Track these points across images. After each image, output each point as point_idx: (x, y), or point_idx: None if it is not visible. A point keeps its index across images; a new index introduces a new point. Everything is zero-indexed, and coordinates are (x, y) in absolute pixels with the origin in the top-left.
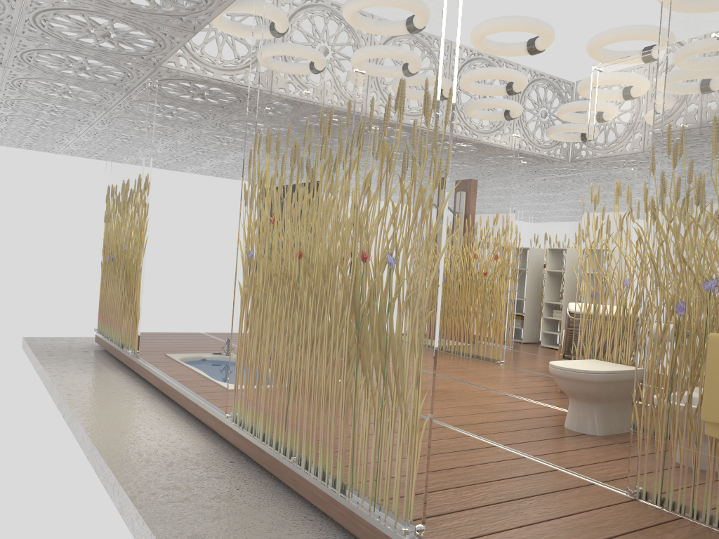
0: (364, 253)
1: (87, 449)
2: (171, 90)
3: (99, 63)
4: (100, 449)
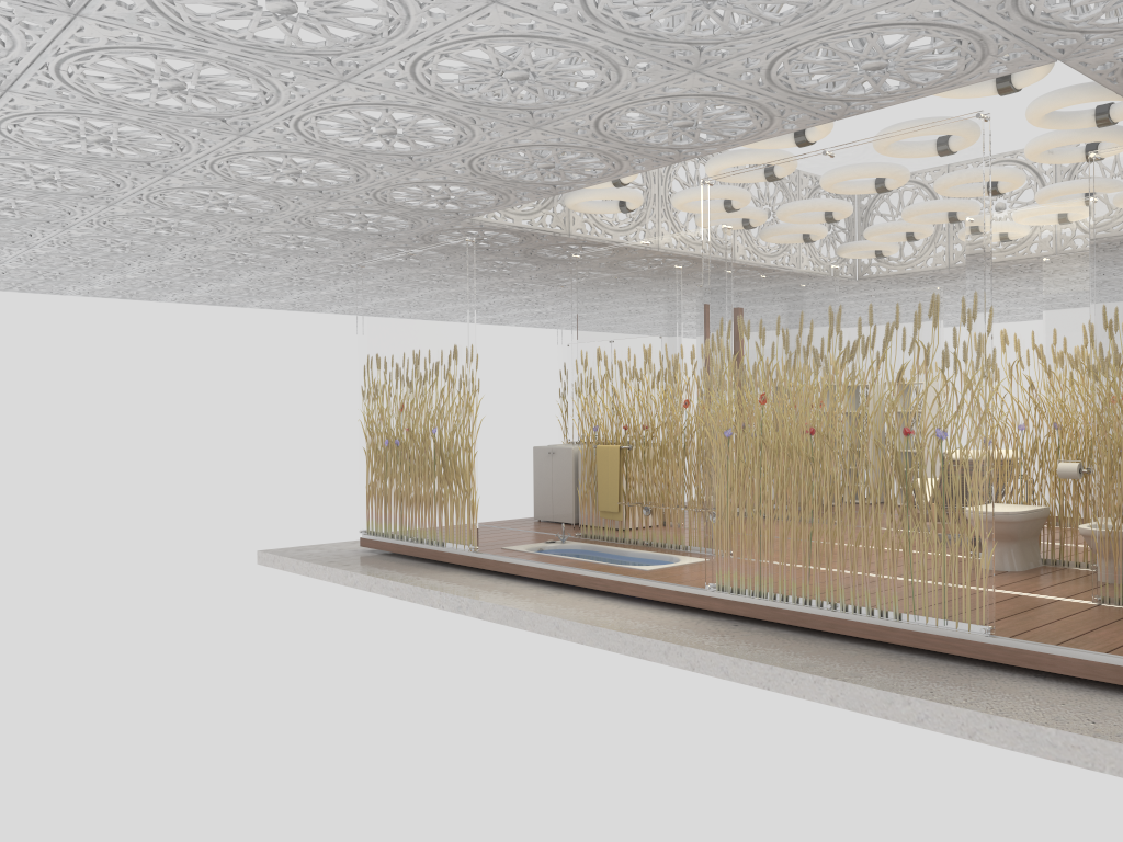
0: (909, 429)
1: (576, 634)
2: (446, 237)
3: (391, 218)
4: (610, 628)
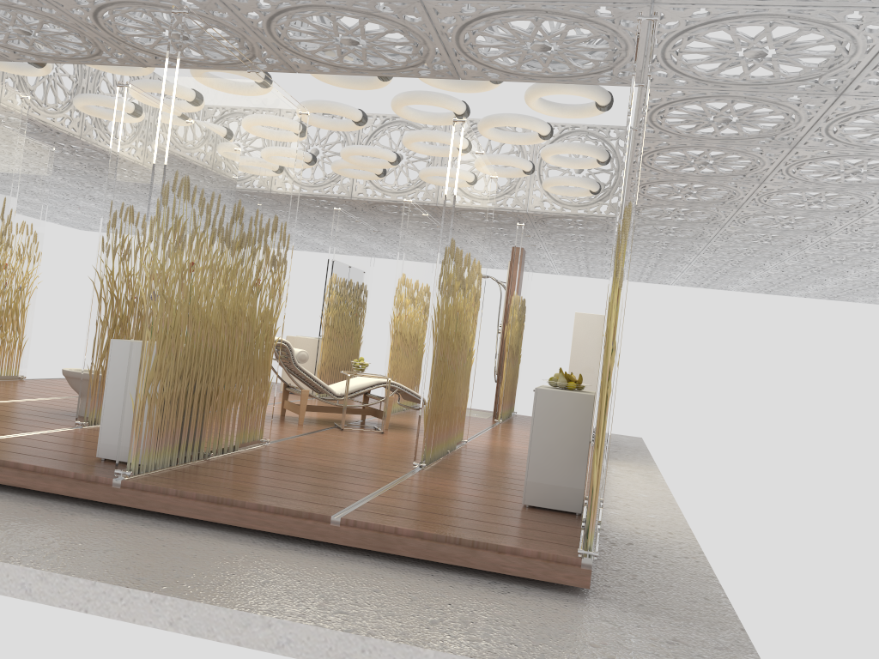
0: None
1: None
2: None
3: None
4: None
